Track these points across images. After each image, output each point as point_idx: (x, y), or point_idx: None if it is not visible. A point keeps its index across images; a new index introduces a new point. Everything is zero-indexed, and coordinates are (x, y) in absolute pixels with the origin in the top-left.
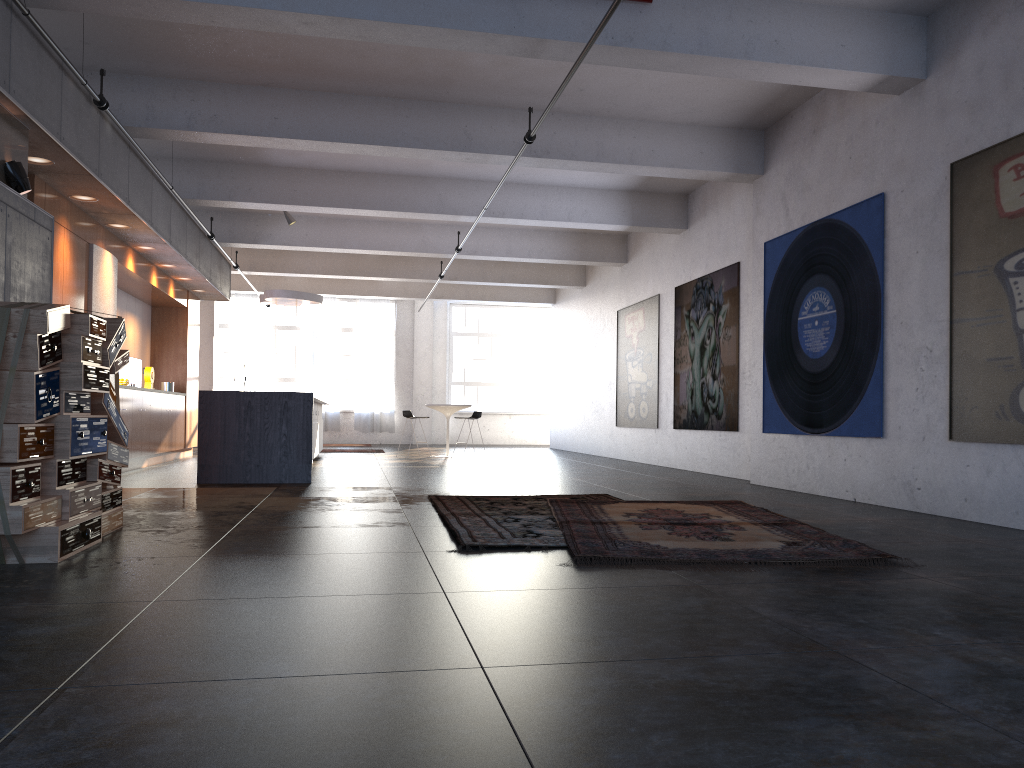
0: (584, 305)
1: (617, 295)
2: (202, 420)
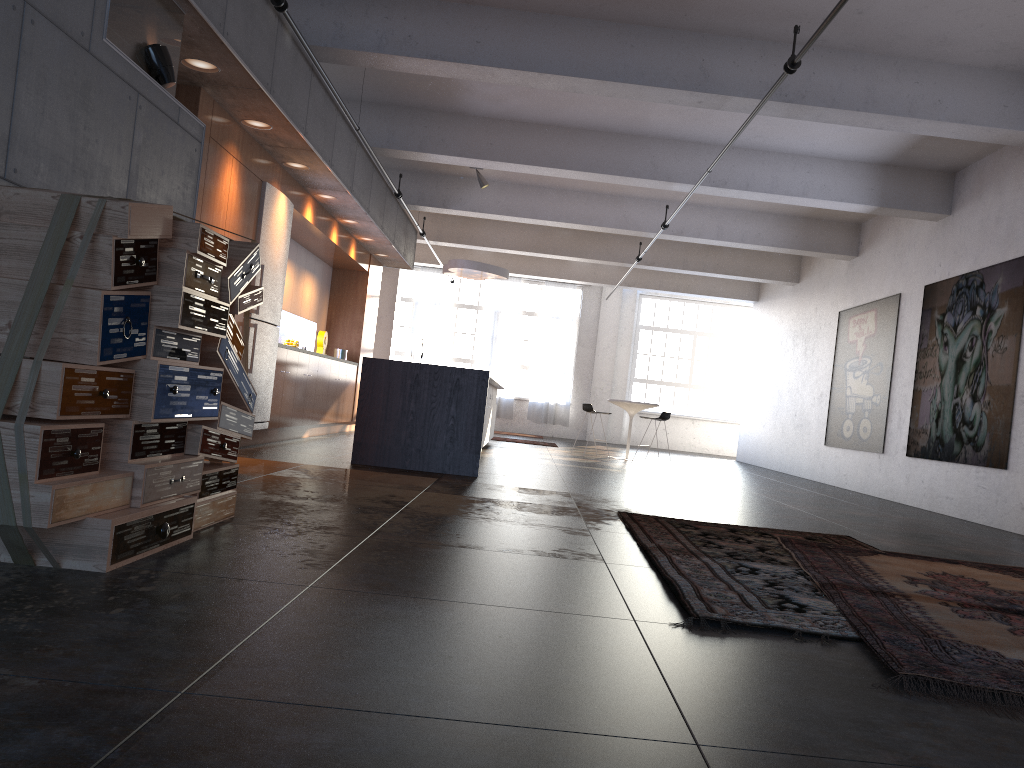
0: (795, 304)
1: (840, 293)
2: (363, 391)
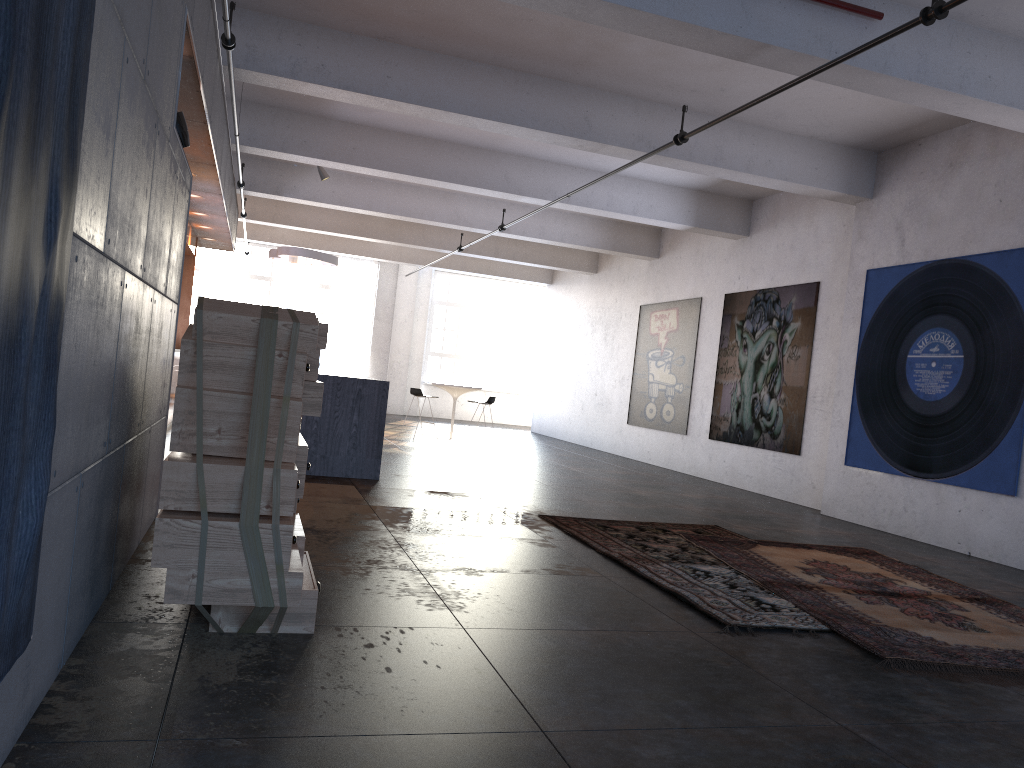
0: (593, 292)
1: (641, 289)
2: None
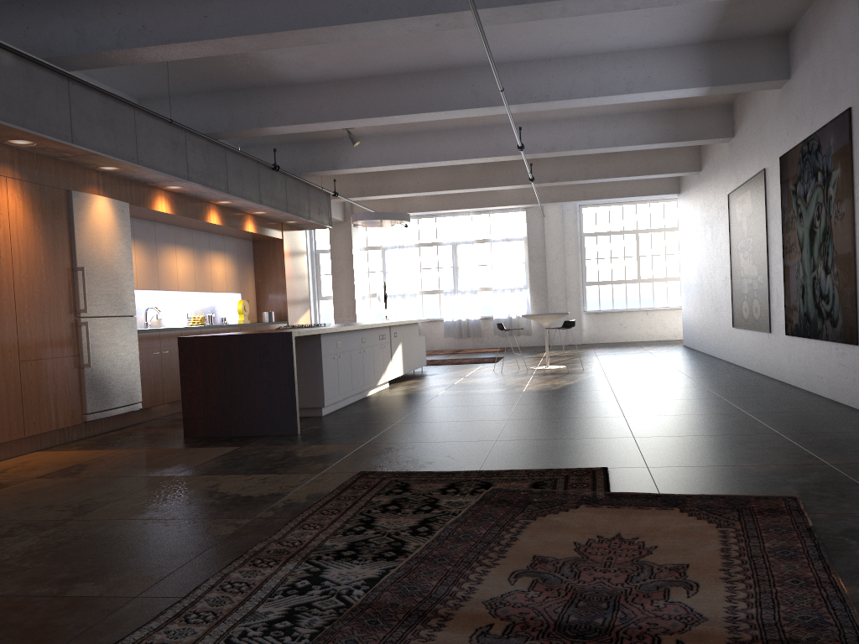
0: (701, 192)
1: (727, 176)
2: (183, 369)
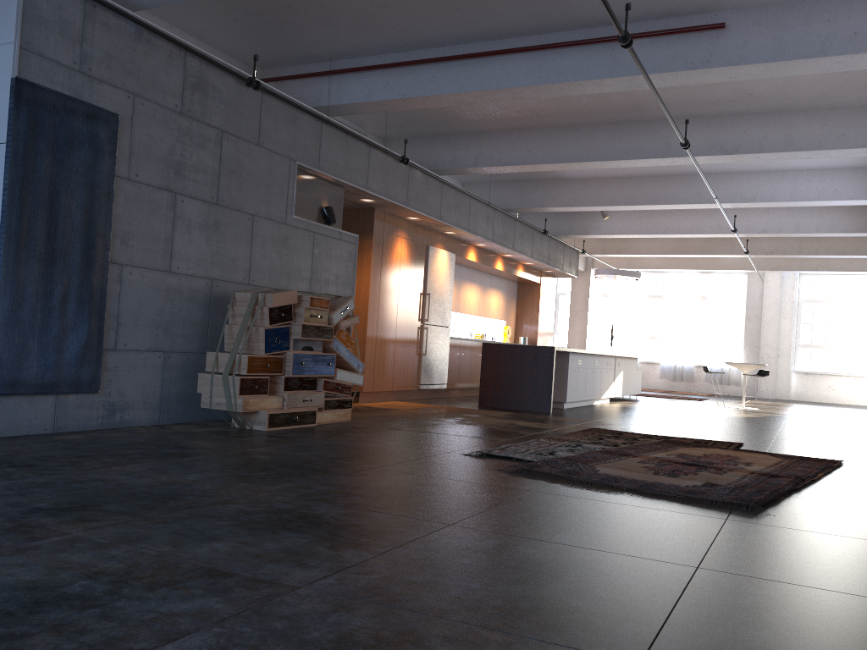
0: None
1: None
2: (483, 363)
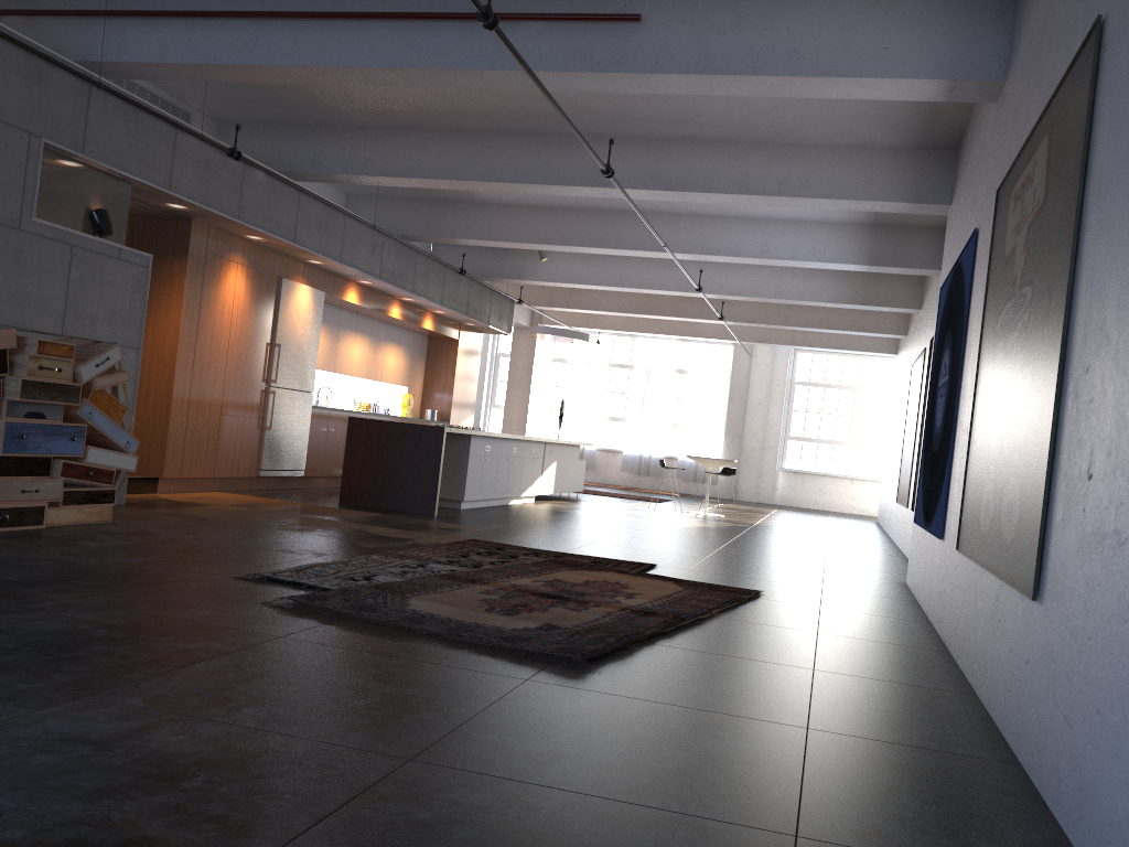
0: (904, 357)
1: (914, 347)
2: (348, 444)
